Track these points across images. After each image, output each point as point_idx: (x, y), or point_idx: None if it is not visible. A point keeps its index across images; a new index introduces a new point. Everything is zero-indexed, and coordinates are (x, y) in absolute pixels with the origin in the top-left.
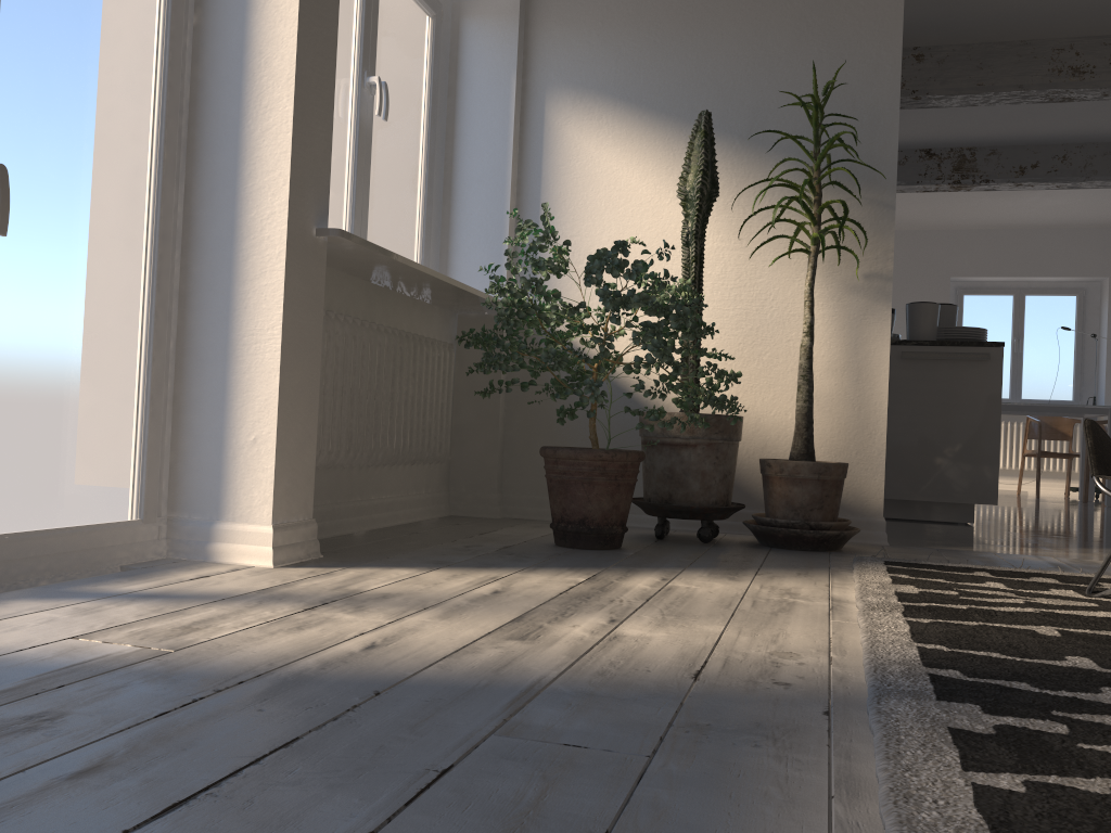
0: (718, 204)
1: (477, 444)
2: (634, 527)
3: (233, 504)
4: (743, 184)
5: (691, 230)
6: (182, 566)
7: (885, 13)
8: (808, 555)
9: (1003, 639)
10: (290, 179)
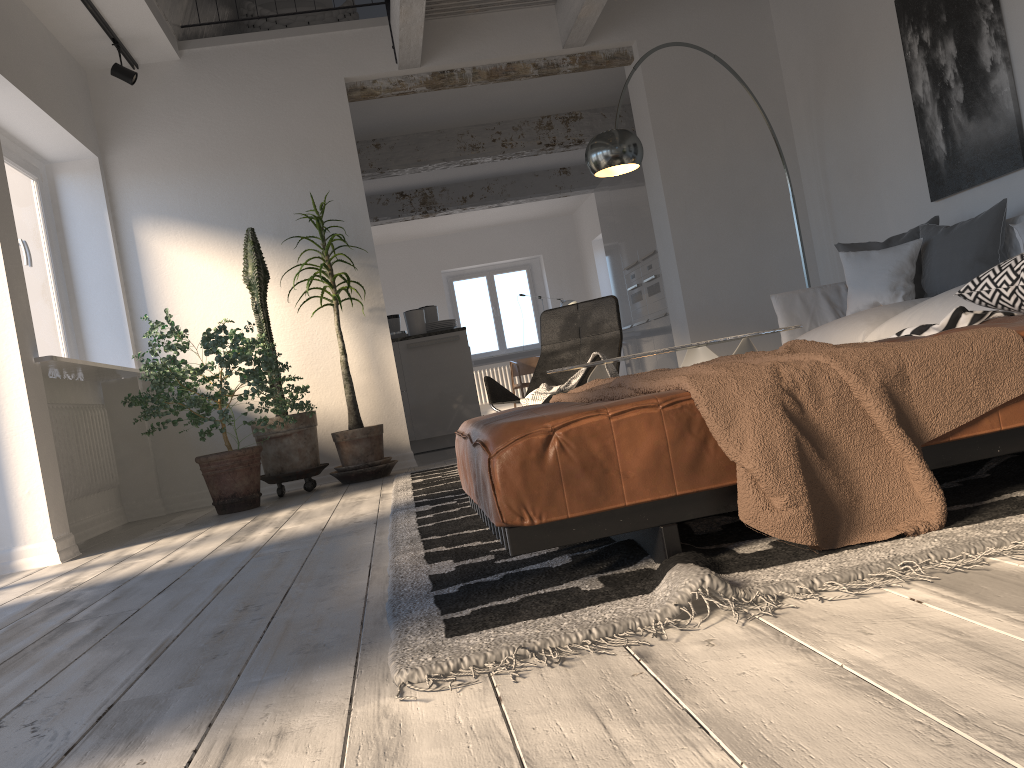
0: (270, 279)
1: (137, 468)
2: (261, 496)
3: (23, 534)
4: (283, 265)
5: (258, 303)
6: (4, 577)
7: (346, 151)
8: (371, 482)
9: (451, 486)
10: (16, 333)
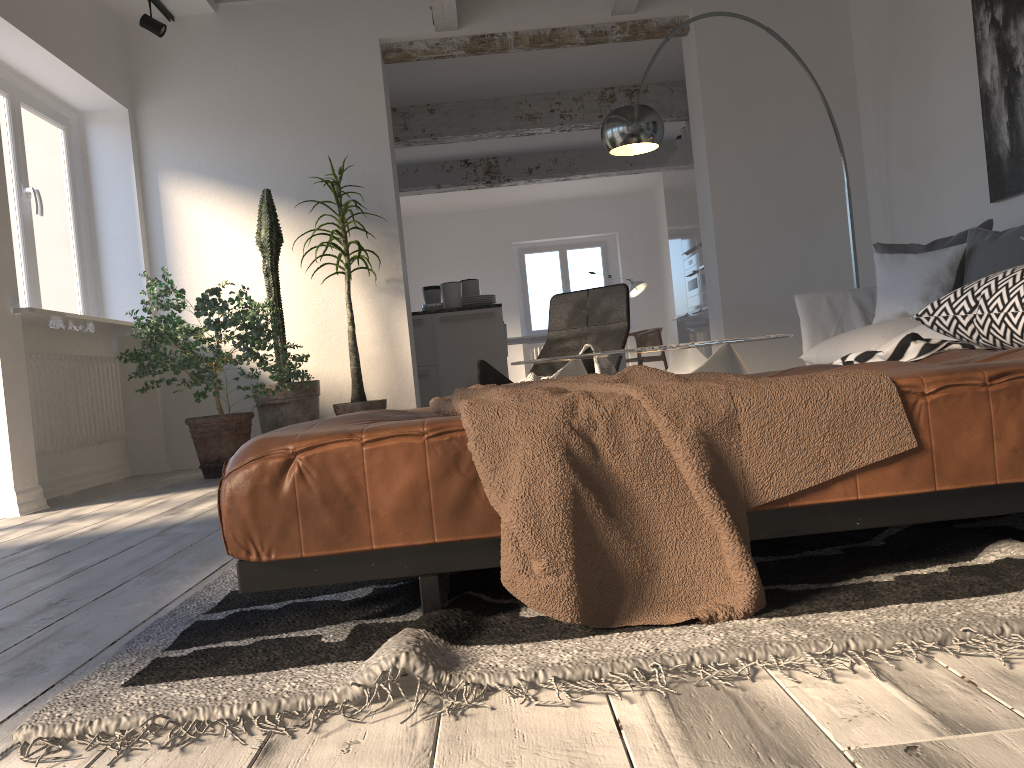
0: (289, 243)
1: (146, 423)
2: None
3: None
4: (303, 229)
5: (268, 266)
6: None
7: (376, 115)
8: None
9: None
10: None
